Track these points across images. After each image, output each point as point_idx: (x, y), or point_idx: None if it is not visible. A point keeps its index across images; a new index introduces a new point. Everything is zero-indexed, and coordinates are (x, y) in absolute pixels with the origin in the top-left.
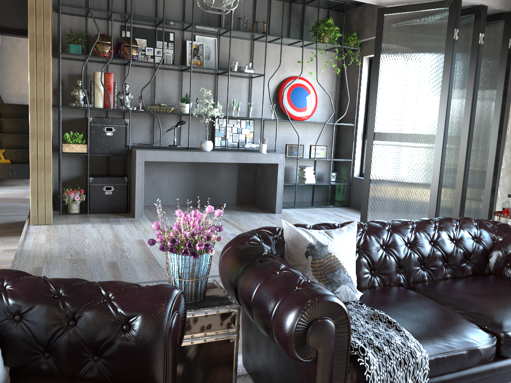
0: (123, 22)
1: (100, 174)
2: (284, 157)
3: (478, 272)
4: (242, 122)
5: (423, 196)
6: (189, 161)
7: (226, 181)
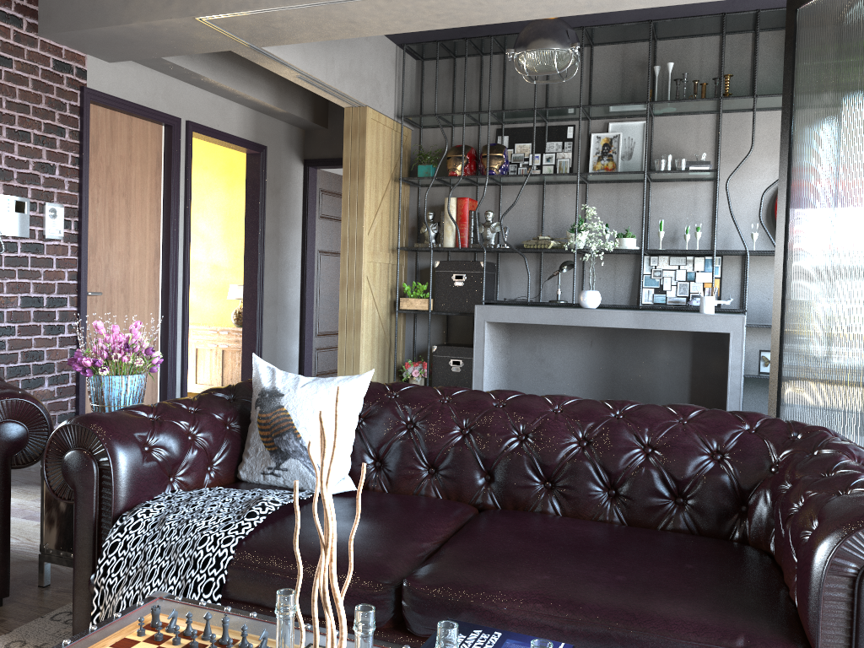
0: (498, 124)
1: (455, 343)
2: (742, 322)
3: (706, 530)
4: (696, 261)
5: (862, 389)
6: (555, 323)
7: (668, 367)
